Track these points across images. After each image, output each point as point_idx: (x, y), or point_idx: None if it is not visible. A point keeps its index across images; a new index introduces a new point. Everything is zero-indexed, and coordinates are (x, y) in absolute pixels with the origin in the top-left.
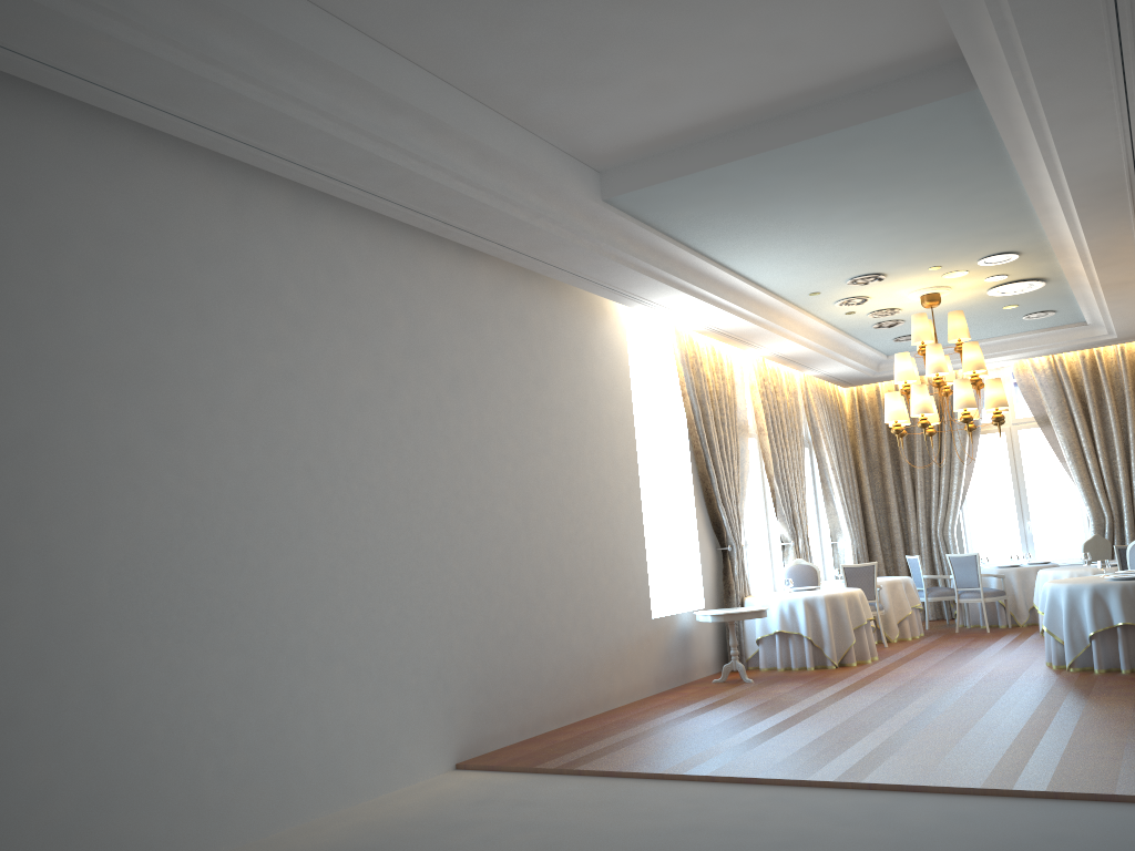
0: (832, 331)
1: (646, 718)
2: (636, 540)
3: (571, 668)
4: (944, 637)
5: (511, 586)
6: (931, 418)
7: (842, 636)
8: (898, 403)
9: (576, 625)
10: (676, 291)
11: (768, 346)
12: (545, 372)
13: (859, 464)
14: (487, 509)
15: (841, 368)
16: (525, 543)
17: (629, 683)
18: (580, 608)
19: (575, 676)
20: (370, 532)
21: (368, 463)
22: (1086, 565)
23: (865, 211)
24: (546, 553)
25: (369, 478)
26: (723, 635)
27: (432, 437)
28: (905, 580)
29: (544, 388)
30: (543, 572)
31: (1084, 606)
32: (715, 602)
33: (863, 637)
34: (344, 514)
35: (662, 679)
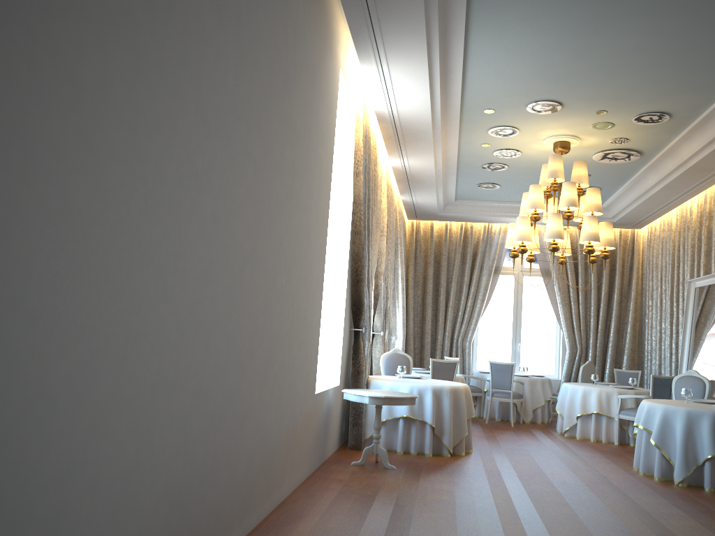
0: (454, 161)
1: (347, 528)
2: (317, 306)
3: (260, 456)
4: (486, 428)
5: (229, 340)
6: (536, 247)
7: (458, 427)
8: (529, 227)
9: (271, 399)
10: (422, 46)
11: (411, 157)
12: (292, 74)
13: (409, 280)
14: (223, 217)
15: (430, 199)
16: (249, 282)
17: (294, 468)
18: (276, 378)
19: (262, 466)
20: (58, 178)
21: (79, 31)
22: (595, 384)
23: (662, 1)
24: (263, 301)
25: (76, 62)
26: (343, 412)
27: (183, 63)
28: (462, 377)
29: (289, 92)
30: (257, 326)
31: (703, 430)
32: (344, 380)
33: (470, 429)
34: (6, 108)
35: (312, 461)
